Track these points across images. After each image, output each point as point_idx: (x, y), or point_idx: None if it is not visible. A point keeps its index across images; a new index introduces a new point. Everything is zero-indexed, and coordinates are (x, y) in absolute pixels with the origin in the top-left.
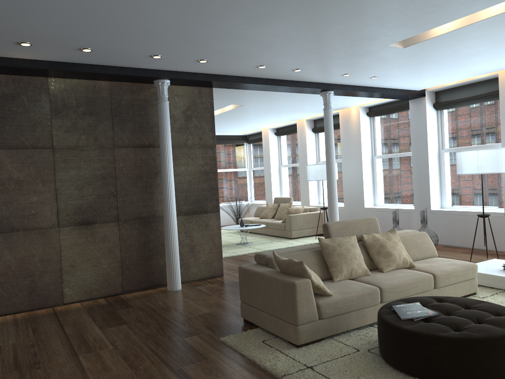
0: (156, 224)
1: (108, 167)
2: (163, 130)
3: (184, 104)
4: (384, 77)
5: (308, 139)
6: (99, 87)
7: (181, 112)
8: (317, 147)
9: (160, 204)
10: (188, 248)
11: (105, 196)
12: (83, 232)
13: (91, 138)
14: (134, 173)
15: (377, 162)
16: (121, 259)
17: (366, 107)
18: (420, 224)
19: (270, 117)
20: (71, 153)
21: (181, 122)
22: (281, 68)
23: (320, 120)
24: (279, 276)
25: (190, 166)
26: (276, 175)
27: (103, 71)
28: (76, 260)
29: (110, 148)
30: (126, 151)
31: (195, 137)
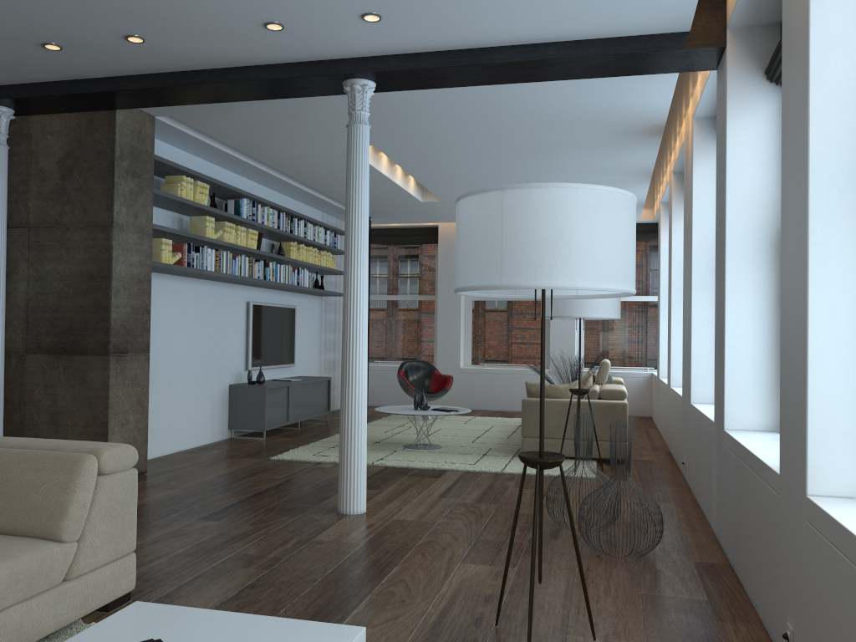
0: None
1: None
2: None
3: (62, 147)
4: (394, 9)
5: (678, 220)
6: None
7: (56, 162)
8: None
9: (8, 328)
10: (48, 417)
11: None
12: None
13: None
14: None
15: None
16: None
17: None
18: (716, 475)
19: (552, 172)
20: None
21: (54, 181)
22: (94, 41)
23: None
24: None
25: (63, 262)
26: None
27: None
28: None
29: None
30: None
31: (75, 208)
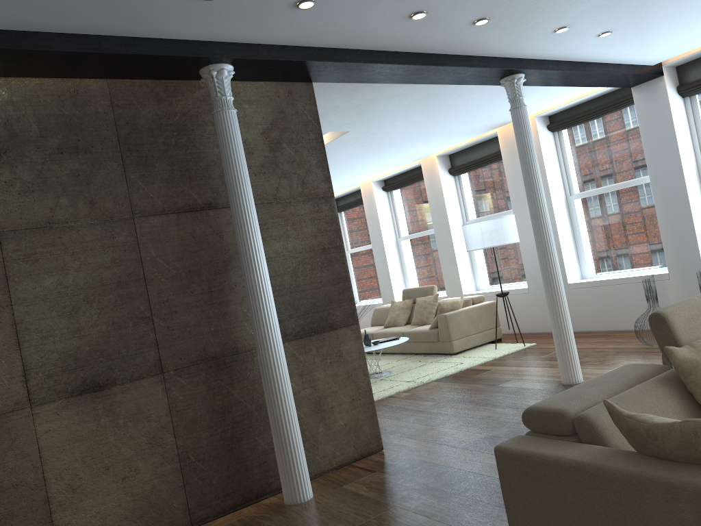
0: (240, 366)
1: (127, 259)
2: (233, 169)
3: (264, 118)
4: (622, 31)
5: (445, 187)
6: (86, 93)
7: (260, 133)
8: (460, 199)
9: (243, 323)
10: (310, 407)
11: (127, 323)
12: (88, 409)
13: (83, 202)
14: (184, 267)
15: (577, 205)
16: (178, 453)
17: (544, 116)
18: (684, 298)
19: (382, 157)
20: (40, 238)
21: (262, 153)
22: (454, 17)
23: (460, 153)
24: (665, 471)
25: (292, 239)
26: (394, 255)
27: (91, 47)
28: (81, 473)
29: (125, 220)
30: (160, 222)
31: (292, 181)
